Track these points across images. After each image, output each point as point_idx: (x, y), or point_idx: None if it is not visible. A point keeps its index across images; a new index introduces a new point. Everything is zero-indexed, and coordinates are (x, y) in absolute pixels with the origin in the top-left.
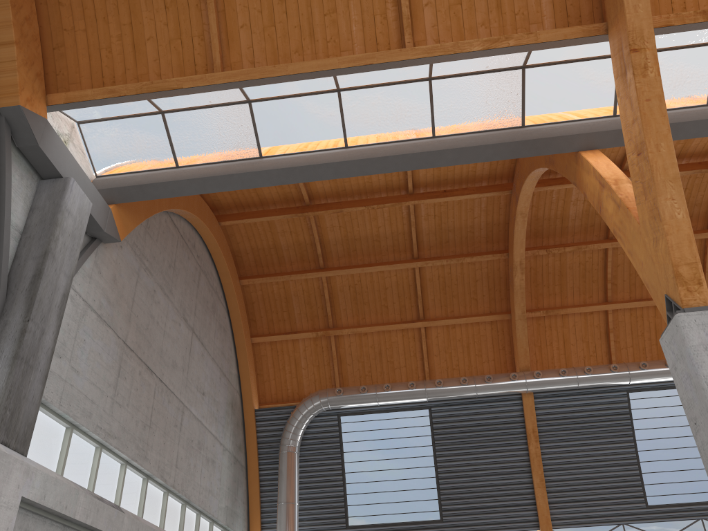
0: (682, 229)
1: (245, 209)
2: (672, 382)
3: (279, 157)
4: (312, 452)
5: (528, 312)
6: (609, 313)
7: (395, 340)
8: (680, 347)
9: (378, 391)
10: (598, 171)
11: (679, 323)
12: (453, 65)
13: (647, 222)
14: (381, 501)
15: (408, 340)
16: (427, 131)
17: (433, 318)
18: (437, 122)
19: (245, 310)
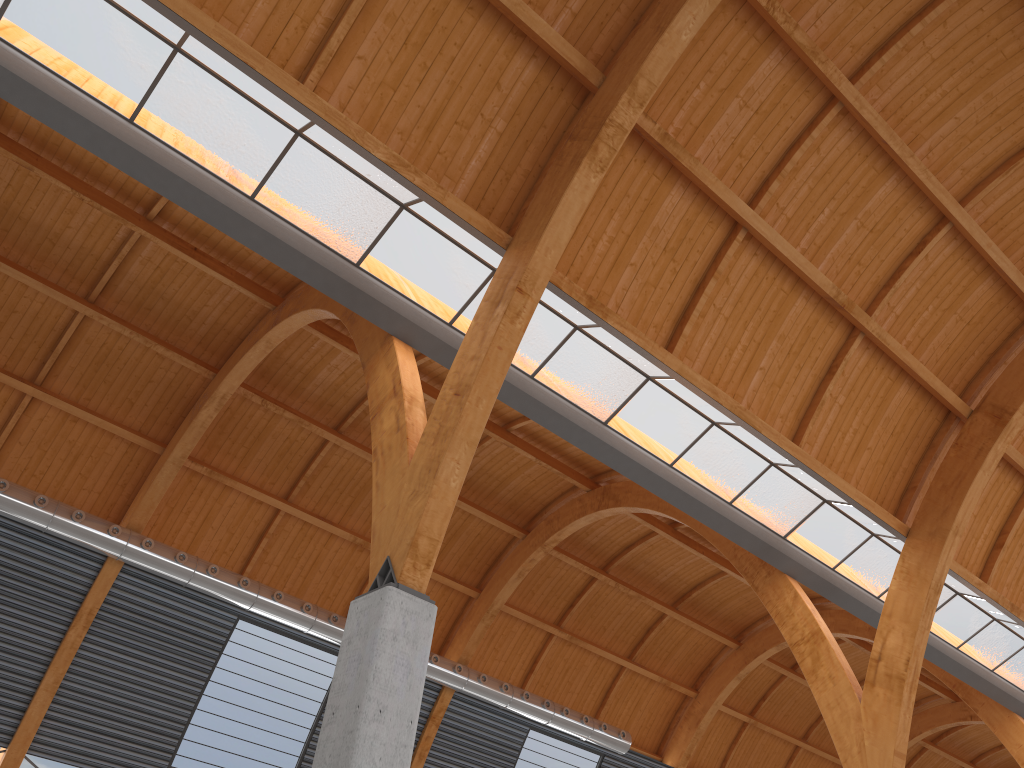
0: (447, 499)
1: None
2: (294, 630)
3: (21, 57)
4: None
5: (189, 459)
6: (280, 514)
7: None
8: (371, 623)
9: None
10: (401, 374)
11: (386, 597)
12: (336, 143)
13: (419, 469)
14: None
15: None
16: (250, 186)
17: (54, 392)
18: (269, 185)
19: None
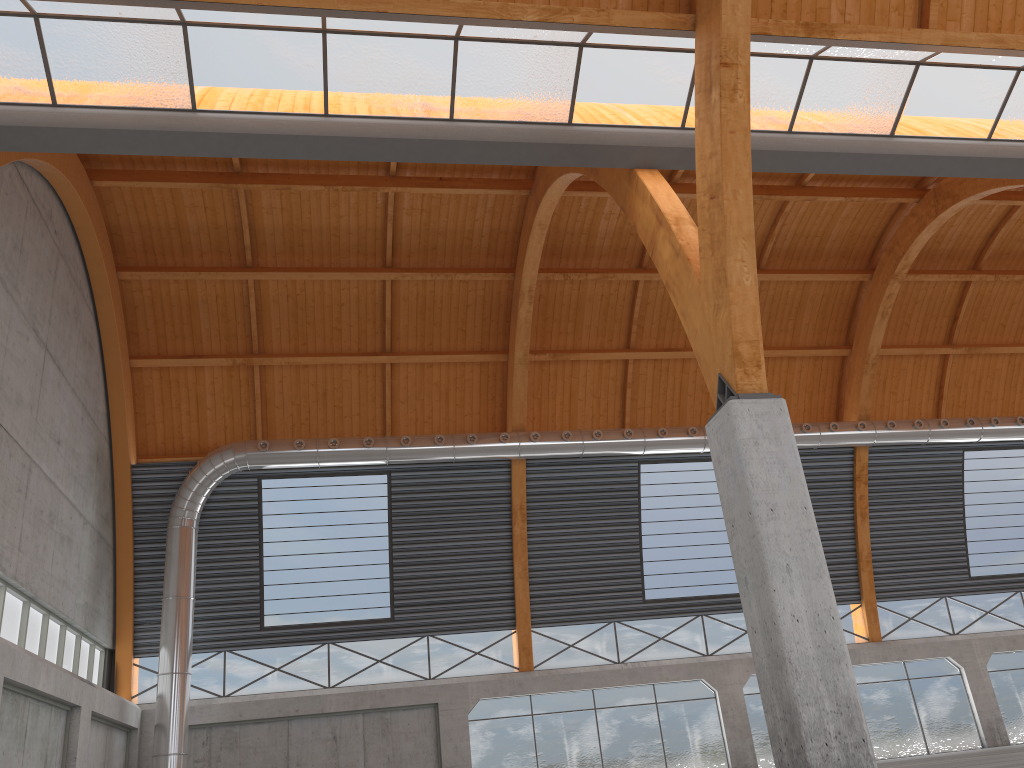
0: (748, 299)
1: (136, 166)
2: (691, 454)
3: (224, 116)
4: (216, 528)
5: (531, 354)
6: (629, 363)
7: (347, 378)
8: (729, 439)
9: (321, 448)
10: (657, 202)
11: (731, 411)
12: (491, 27)
13: (710, 284)
14: (312, 594)
15: (366, 379)
16: (443, 110)
17: (403, 351)
18: (458, 99)
19: (123, 317)
